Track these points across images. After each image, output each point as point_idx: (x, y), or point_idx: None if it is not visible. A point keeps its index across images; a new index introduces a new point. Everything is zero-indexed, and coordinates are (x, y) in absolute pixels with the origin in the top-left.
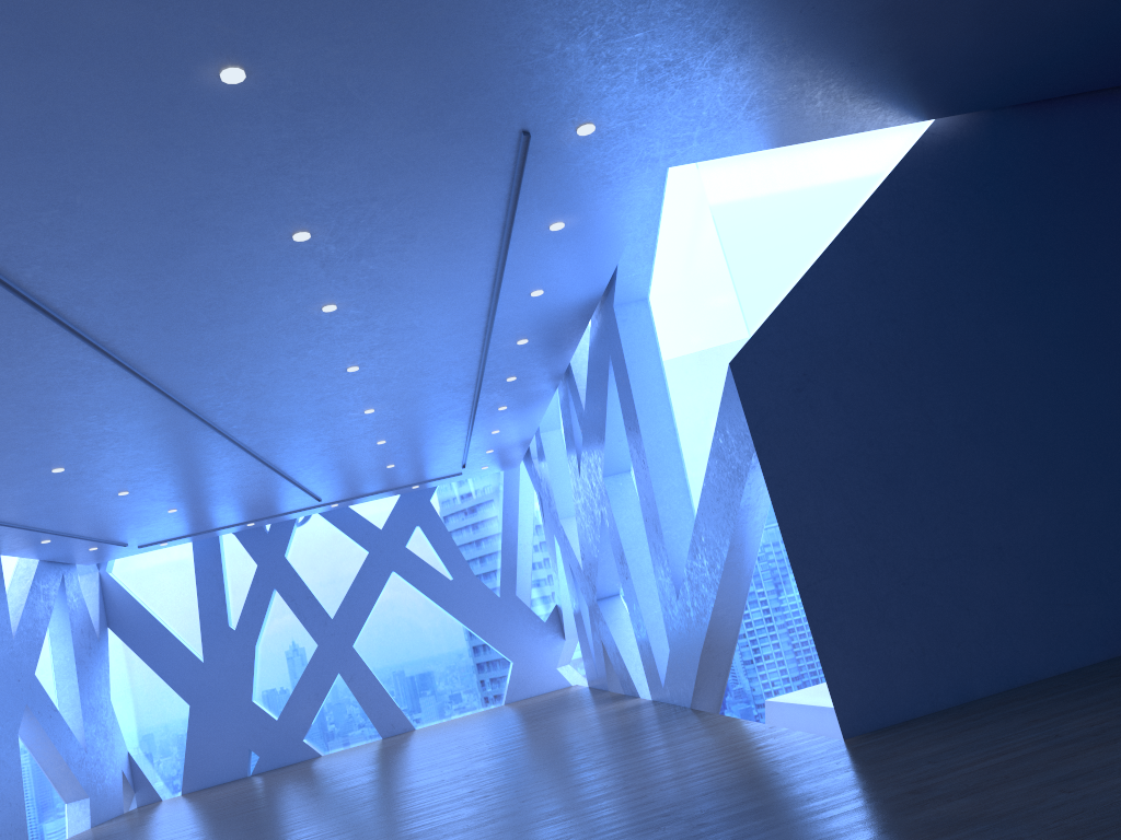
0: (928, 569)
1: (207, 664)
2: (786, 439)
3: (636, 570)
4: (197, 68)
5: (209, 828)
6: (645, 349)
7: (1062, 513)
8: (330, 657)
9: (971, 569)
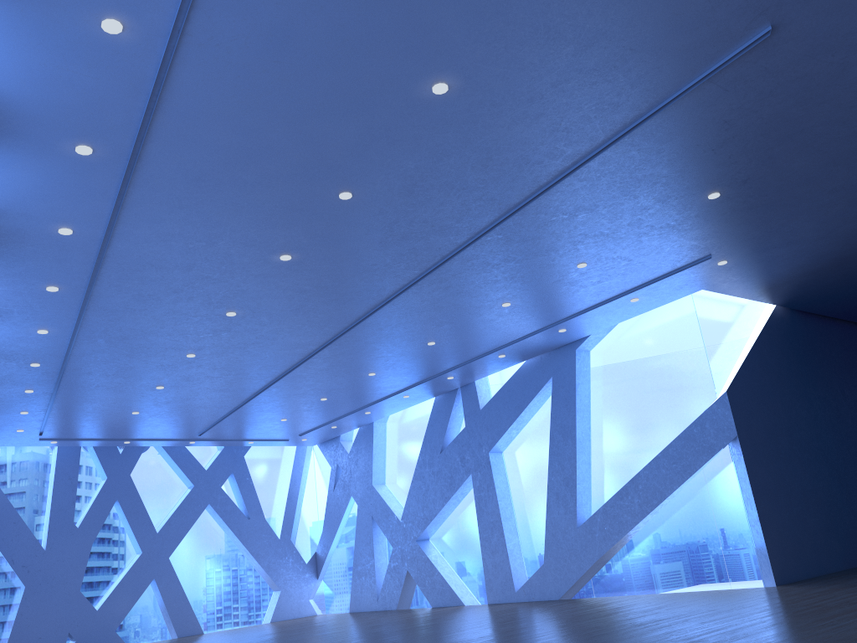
0: (792, 511)
1: (48, 553)
2: (746, 434)
3: (503, 514)
4: (713, 188)
5: None
6: (584, 378)
7: (826, 498)
8: (149, 564)
9: (804, 515)
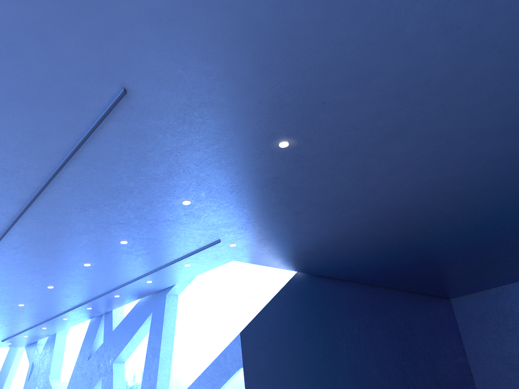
0: None
1: None
2: (251, 364)
3: None
4: (182, 198)
5: None
6: (171, 314)
7: None
8: None
9: None
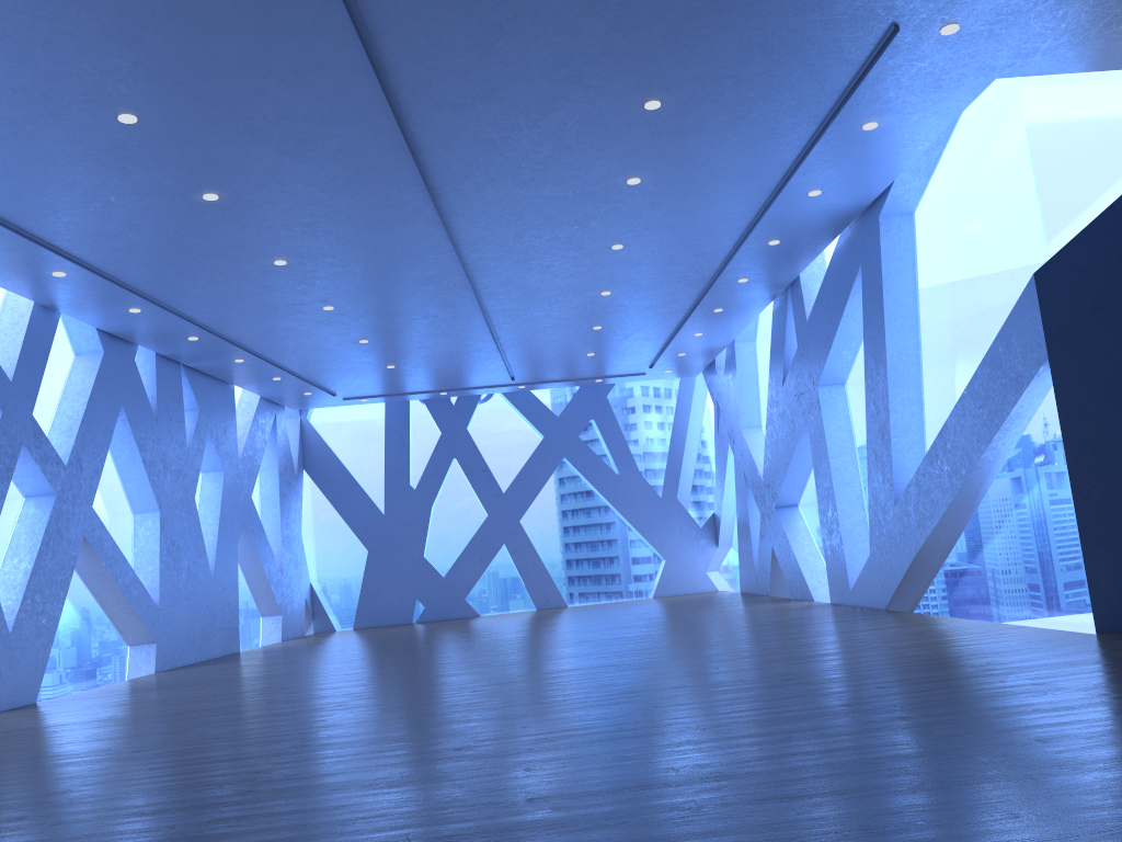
0: None
1: (387, 516)
2: (1079, 352)
3: (838, 478)
4: None
5: (421, 647)
6: (902, 262)
7: None
8: (497, 528)
9: None
